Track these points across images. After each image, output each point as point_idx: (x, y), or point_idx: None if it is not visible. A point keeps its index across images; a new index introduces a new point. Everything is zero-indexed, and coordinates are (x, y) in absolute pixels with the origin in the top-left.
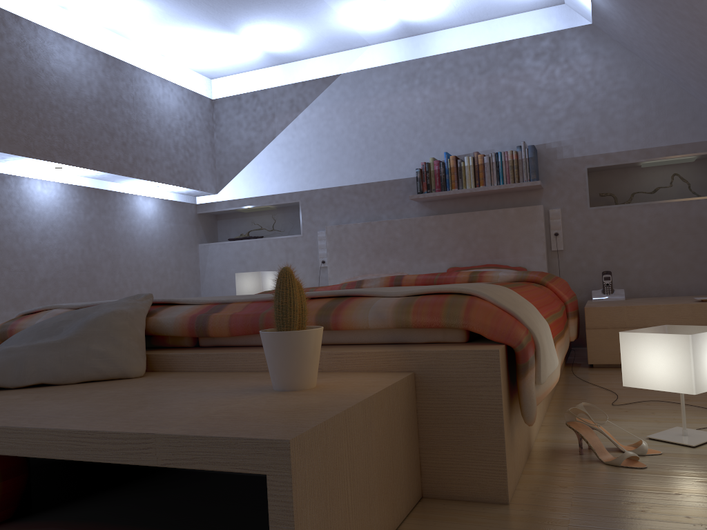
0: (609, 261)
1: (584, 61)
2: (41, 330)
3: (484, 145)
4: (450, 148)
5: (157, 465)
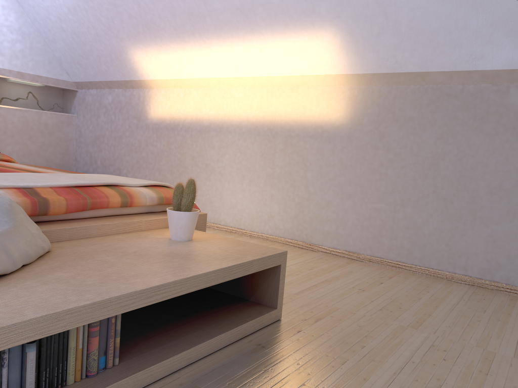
0: None
1: None
2: None
3: None
4: None
5: (254, 272)
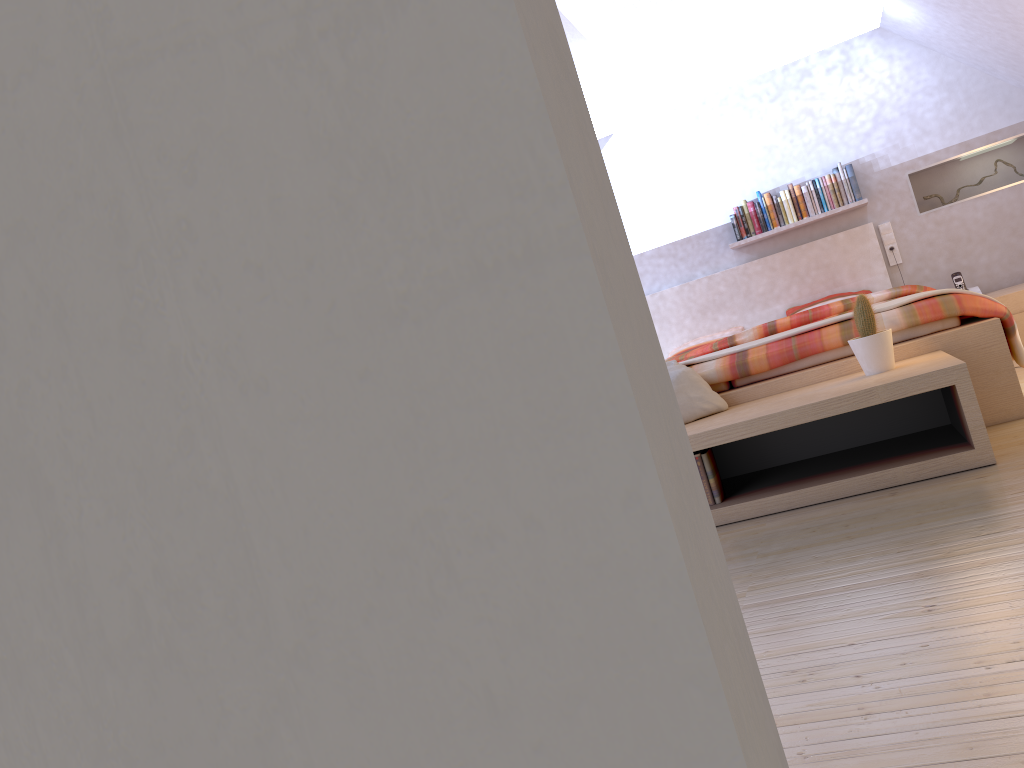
0: (952, 262)
1: (879, 66)
2: None
3: (792, 175)
4: (756, 185)
5: (881, 402)
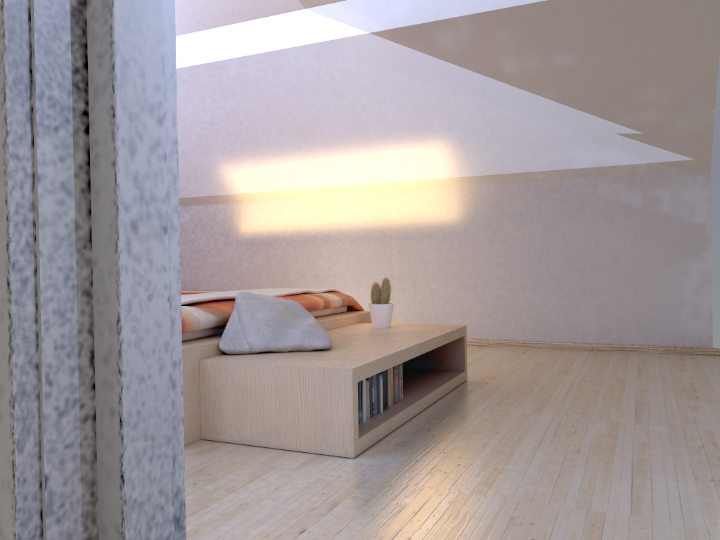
0: None
1: None
2: (287, 313)
3: None
4: None
5: (454, 339)
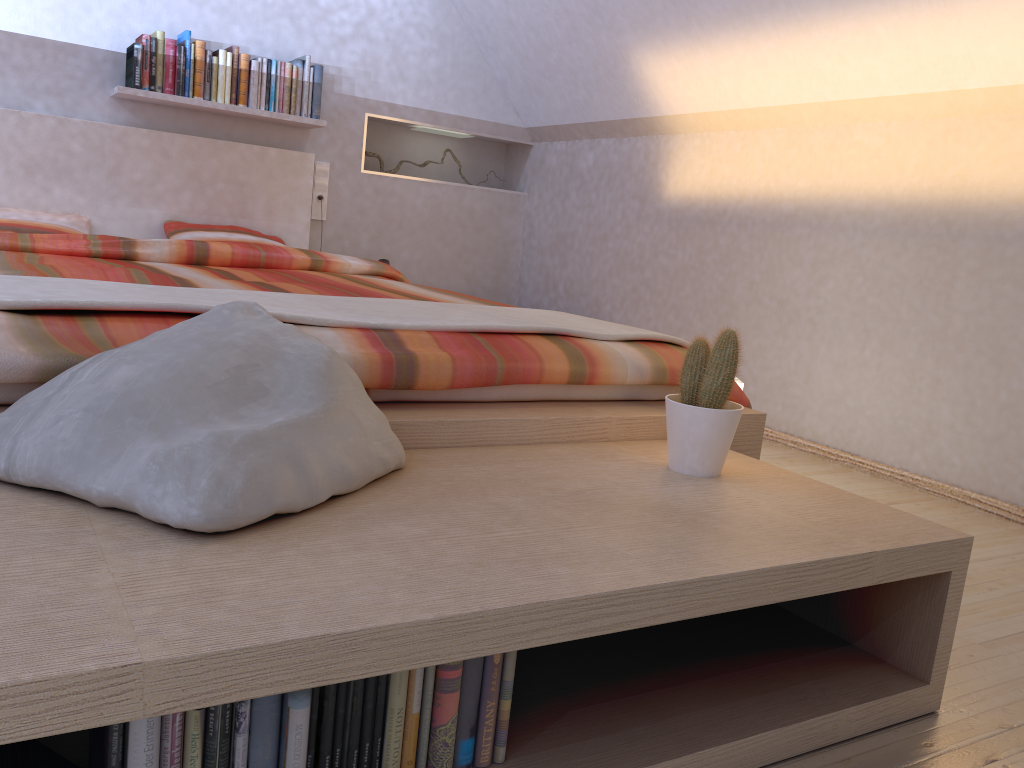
0: (375, 244)
1: None
2: (214, 386)
3: (235, 37)
4: (179, 21)
5: (871, 584)
